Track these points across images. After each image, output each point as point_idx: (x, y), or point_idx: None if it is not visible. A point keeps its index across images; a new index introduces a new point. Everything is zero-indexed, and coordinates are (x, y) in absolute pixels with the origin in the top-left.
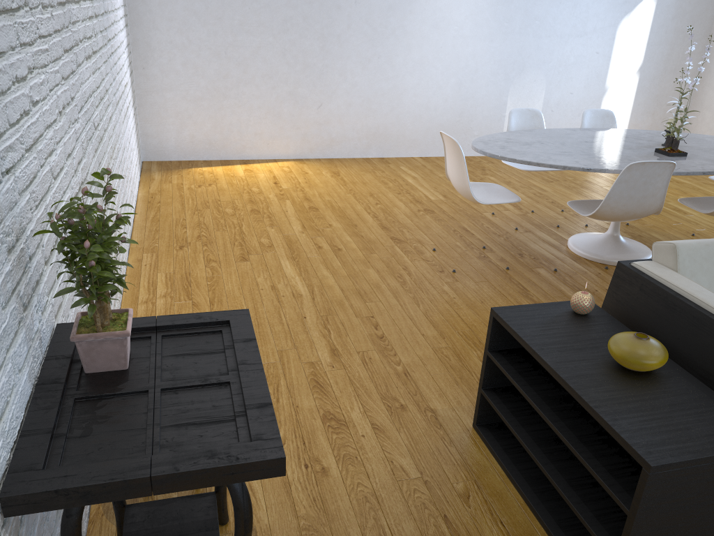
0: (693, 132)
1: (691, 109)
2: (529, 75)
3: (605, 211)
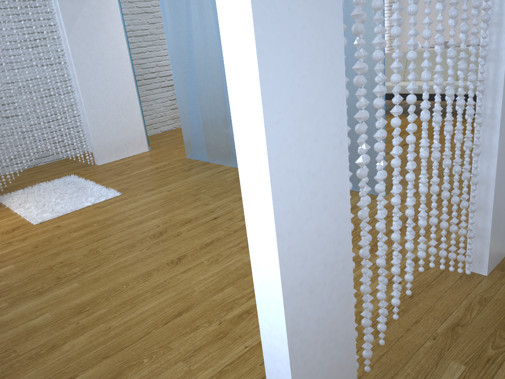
0: None
1: None
2: None
3: None
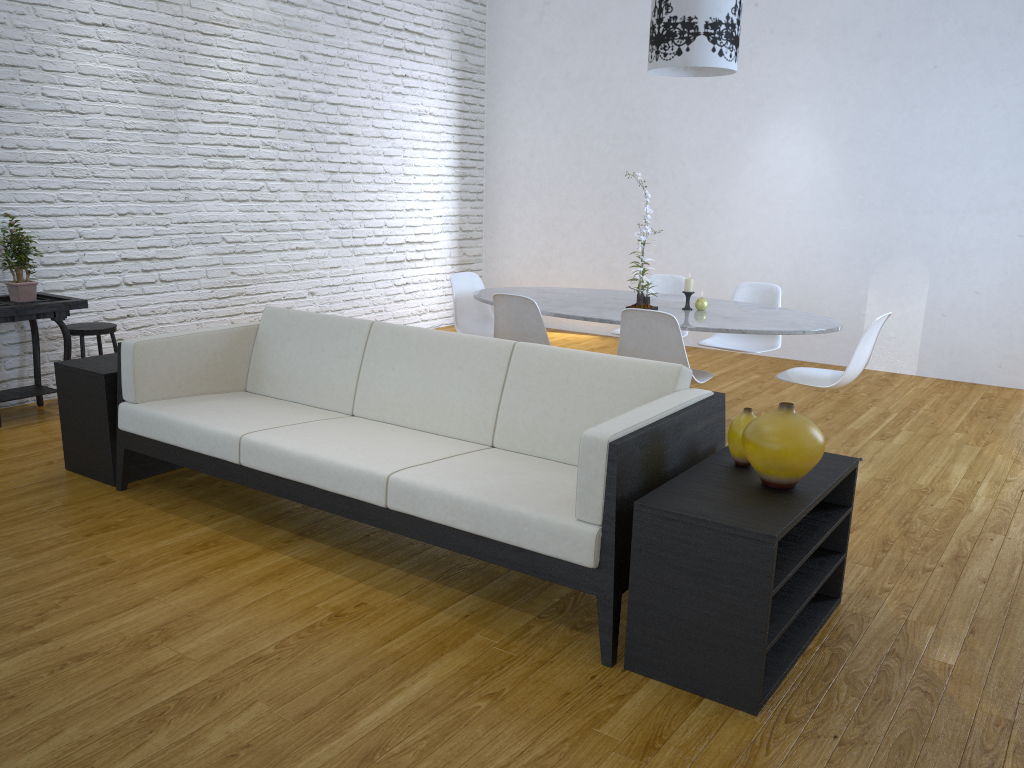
0: None
1: None
2: (900, 262)
3: None
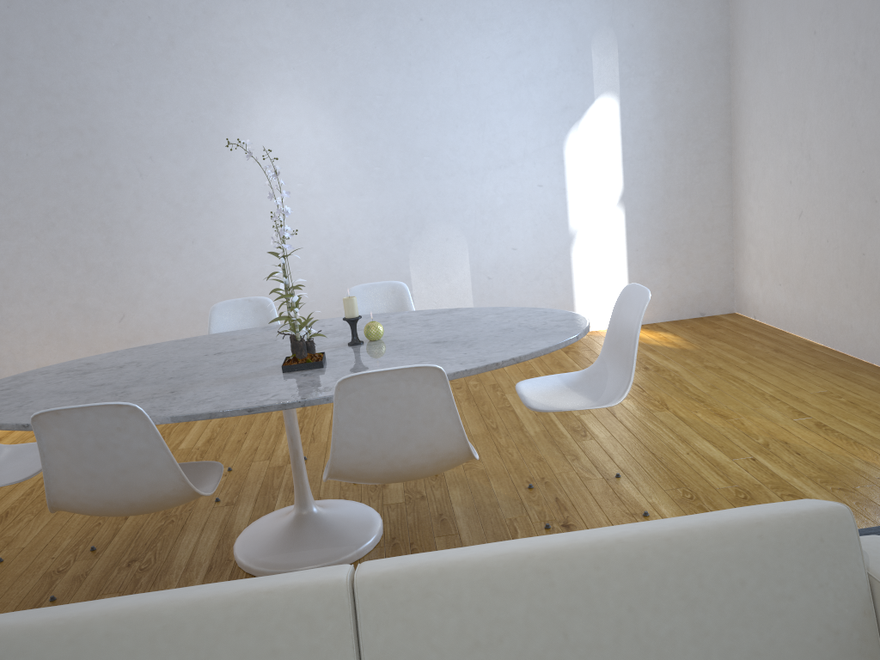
0: (743, 278)
1: (735, 244)
2: (435, 232)
3: (68, 502)
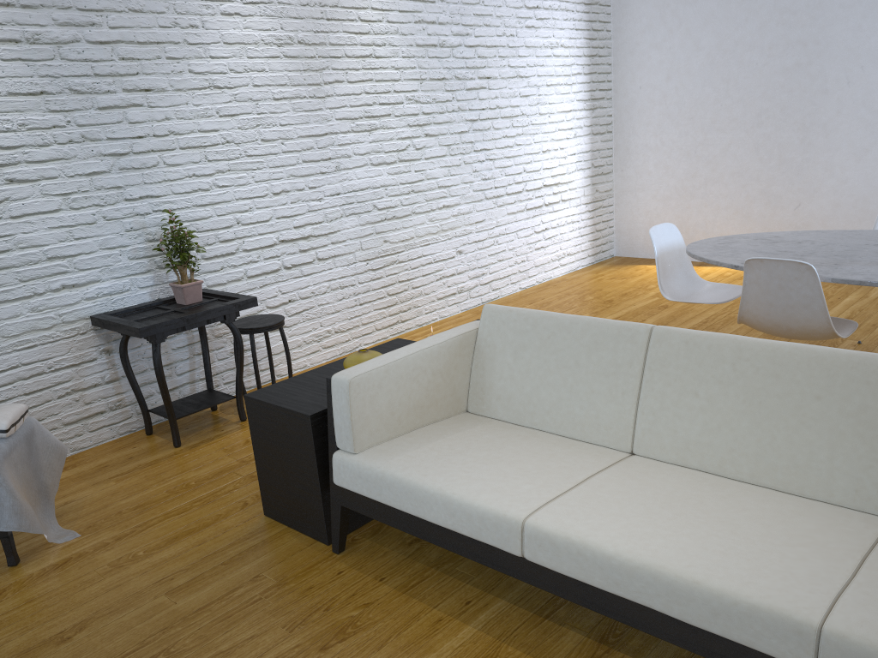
0: None
1: None
2: None
3: (749, 318)
